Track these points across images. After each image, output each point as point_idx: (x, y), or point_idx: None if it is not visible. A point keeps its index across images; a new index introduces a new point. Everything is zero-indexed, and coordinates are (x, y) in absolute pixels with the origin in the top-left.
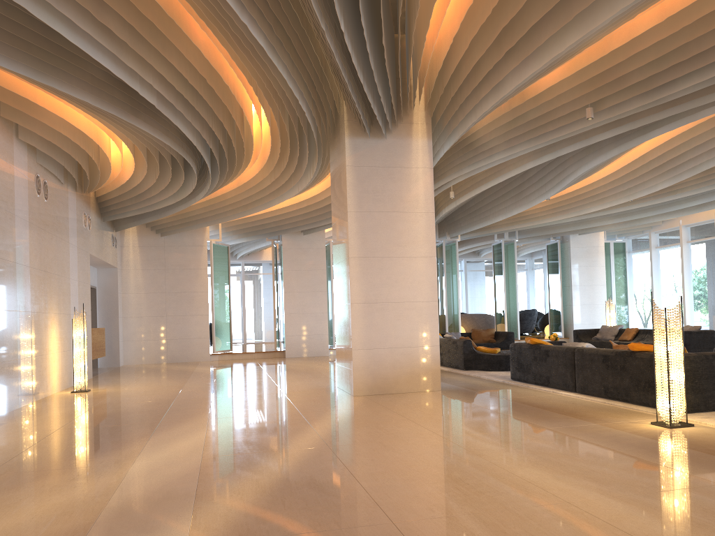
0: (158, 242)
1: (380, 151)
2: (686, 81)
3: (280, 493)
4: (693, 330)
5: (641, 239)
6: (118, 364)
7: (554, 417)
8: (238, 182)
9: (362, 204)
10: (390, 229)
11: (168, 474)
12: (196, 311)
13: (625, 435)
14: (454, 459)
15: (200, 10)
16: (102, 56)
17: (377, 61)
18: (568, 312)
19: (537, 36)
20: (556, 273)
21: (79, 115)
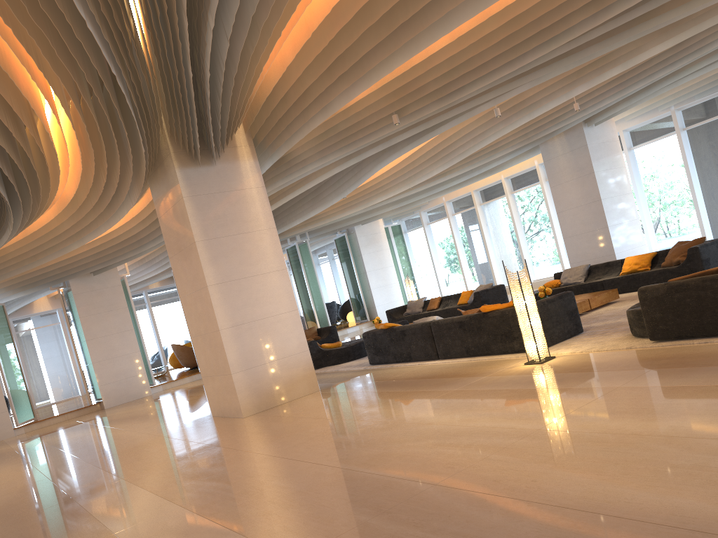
0: None
1: (213, 177)
2: (472, 86)
3: (308, 501)
4: (488, 288)
5: (413, 219)
6: None
7: (447, 381)
8: (24, 232)
9: (208, 232)
10: (240, 251)
11: (172, 528)
12: None
13: (517, 377)
14: (415, 432)
15: (37, 61)
16: None
17: (213, 94)
18: (368, 296)
19: (367, 61)
20: (350, 263)
21: None
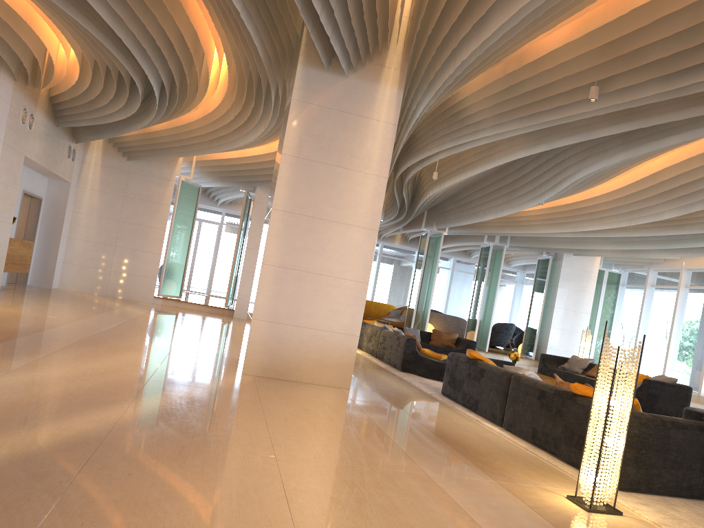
0: (122, 166)
1: (338, 90)
2: None
3: None
4: (667, 382)
5: (638, 273)
6: (50, 286)
7: (450, 457)
8: (203, 112)
9: (302, 149)
10: (330, 186)
11: None
12: (148, 248)
13: (521, 511)
14: (246, 501)
15: None
16: None
17: None
18: (544, 334)
19: None
20: (541, 290)
21: None
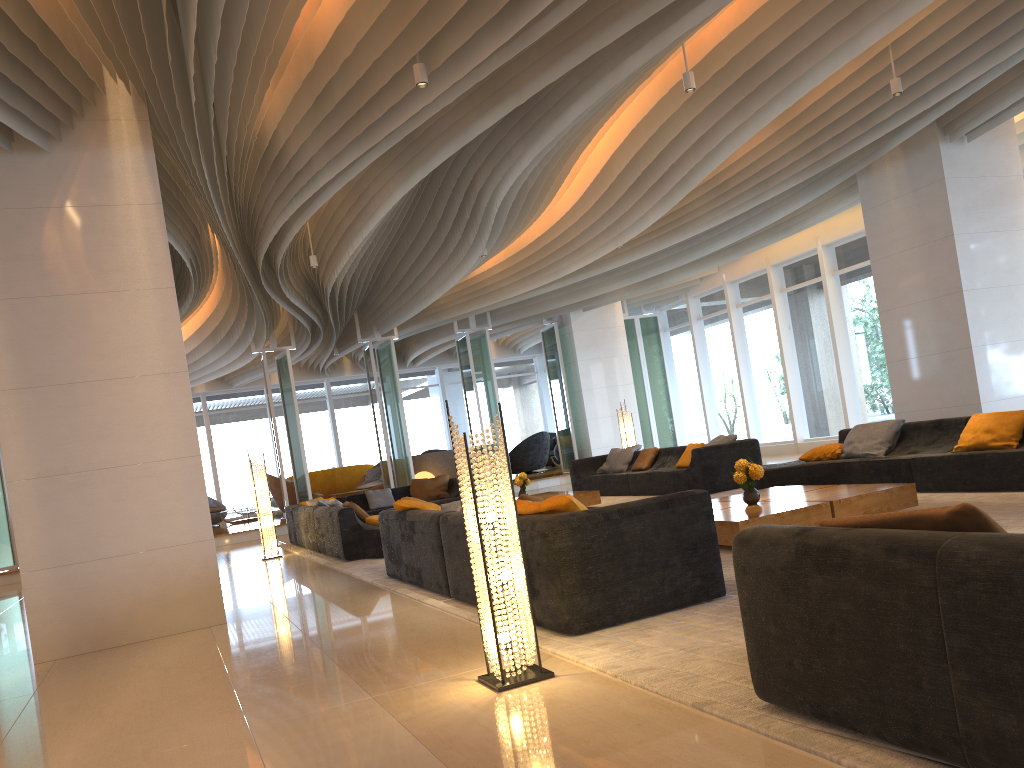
0: None
1: (42, 176)
2: None
3: None
4: (723, 443)
5: (678, 308)
6: None
7: (320, 681)
8: None
9: (12, 284)
10: (81, 327)
11: None
12: None
13: (378, 735)
14: None
15: None
16: None
17: None
18: (582, 431)
19: None
20: (559, 373)
21: None
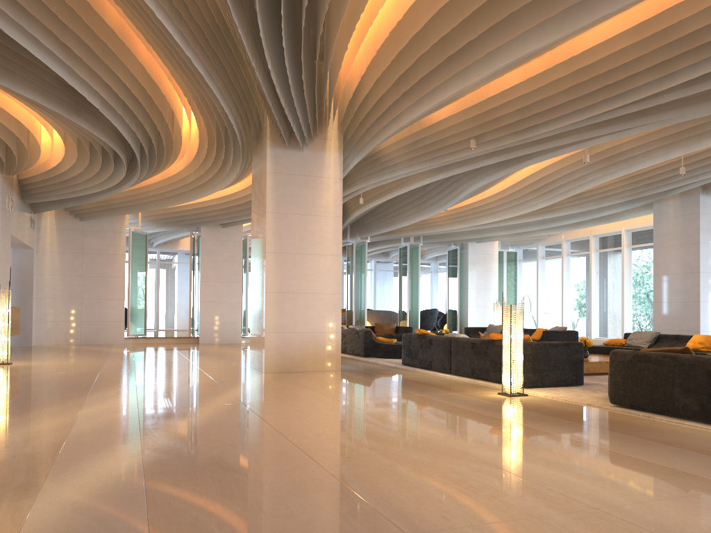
0: (76, 226)
1: (298, 161)
2: (545, 127)
3: (206, 427)
4: (559, 330)
5: (530, 249)
6: (30, 344)
7: (427, 389)
8: (163, 175)
9: (279, 206)
10: (303, 229)
11: (113, 417)
12: (112, 295)
13: (475, 400)
14: (342, 411)
15: (148, 36)
16: (59, 68)
17: (297, 88)
18: (463, 312)
19: (427, 84)
20: (455, 276)
21: (17, 106)
